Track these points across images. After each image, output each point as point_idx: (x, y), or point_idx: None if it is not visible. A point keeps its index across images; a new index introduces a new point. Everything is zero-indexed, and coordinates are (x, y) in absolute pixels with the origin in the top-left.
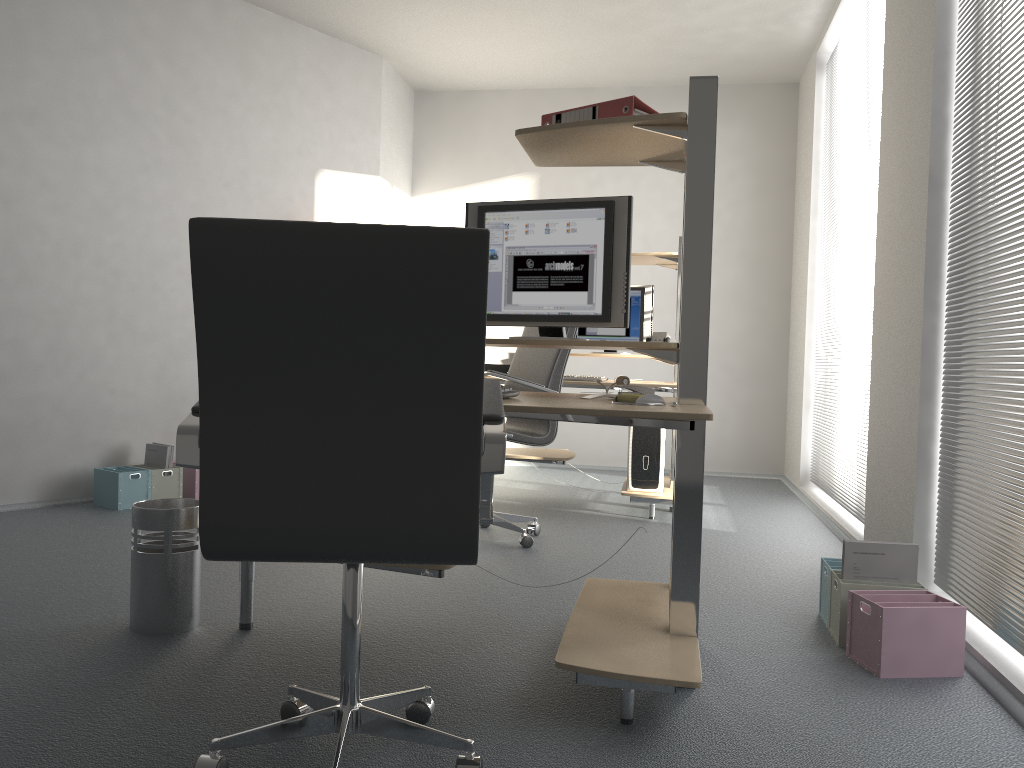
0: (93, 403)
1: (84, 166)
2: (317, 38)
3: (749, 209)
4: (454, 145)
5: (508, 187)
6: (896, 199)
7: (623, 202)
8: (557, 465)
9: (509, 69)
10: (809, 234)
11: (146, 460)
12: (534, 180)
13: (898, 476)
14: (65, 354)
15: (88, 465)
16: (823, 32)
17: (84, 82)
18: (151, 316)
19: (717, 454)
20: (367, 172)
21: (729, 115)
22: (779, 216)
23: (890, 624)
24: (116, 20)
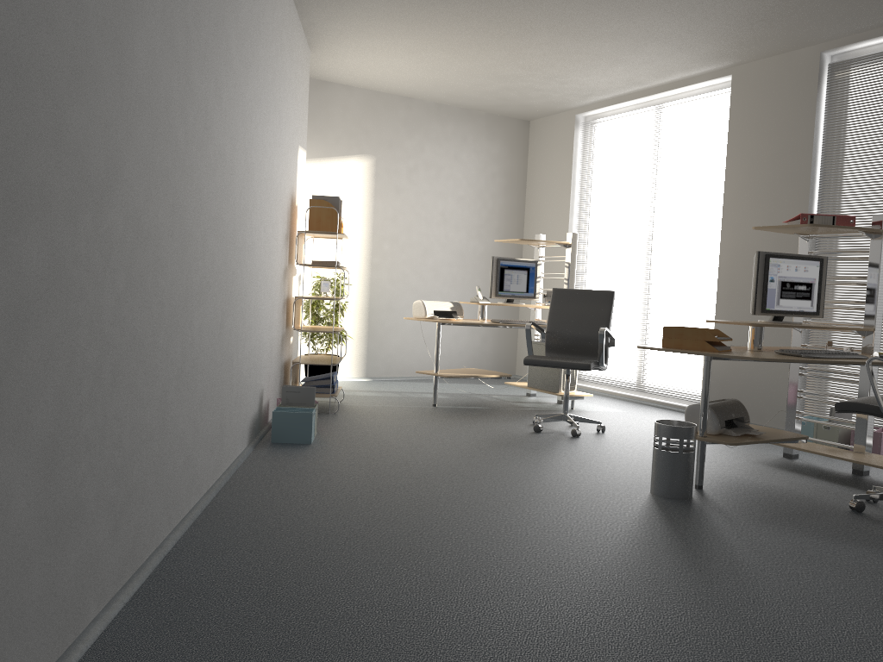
0: (259, 355)
1: (265, 145)
2: (302, 34)
3: (502, 200)
4: (312, 123)
5: (353, 164)
6: (754, 238)
7: (824, 259)
8: (385, 378)
9: (383, 78)
10: (568, 226)
11: (284, 400)
12: (371, 161)
13: (767, 376)
14: (256, 313)
15: (256, 409)
16: (592, 106)
17: (267, 70)
18: (270, 276)
19: (481, 363)
20: (305, 147)
21: (493, 135)
22: (517, 207)
23: (882, 439)
24: (274, 14)
